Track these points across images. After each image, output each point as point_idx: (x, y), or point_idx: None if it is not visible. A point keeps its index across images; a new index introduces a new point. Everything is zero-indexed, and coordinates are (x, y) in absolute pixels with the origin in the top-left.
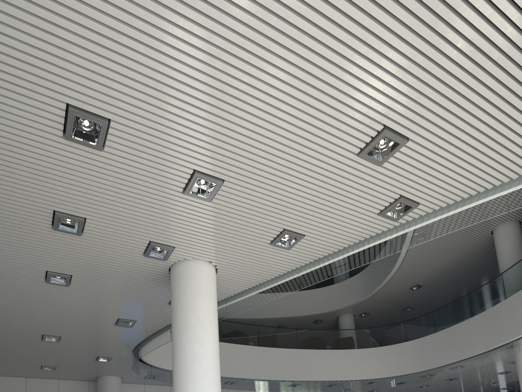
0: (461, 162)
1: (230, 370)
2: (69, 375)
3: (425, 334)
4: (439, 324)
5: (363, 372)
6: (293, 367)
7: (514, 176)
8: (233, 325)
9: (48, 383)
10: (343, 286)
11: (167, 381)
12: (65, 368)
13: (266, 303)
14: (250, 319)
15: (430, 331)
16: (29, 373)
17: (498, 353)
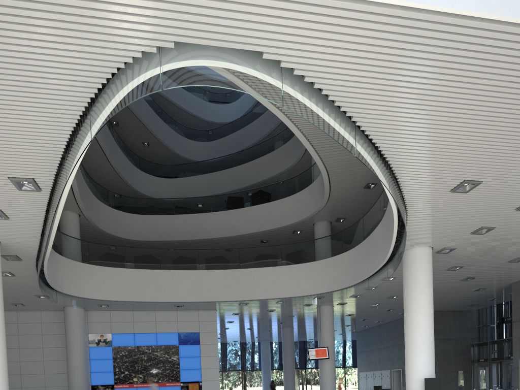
0: (0, 151)
1: (168, 295)
2: (42, 308)
3: (358, 243)
4: (366, 232)
5: (304, 288)
6: (233, 288)
7: (60, 149)
8: (172, 252)
9: (33, 314)
10: (309, 192)
11: (107, 309)
12: (29, 303)
13: (240, 219)
14: (226, 237)
15: (361, 239)
16: (12, 308)
17: (393, 265)
